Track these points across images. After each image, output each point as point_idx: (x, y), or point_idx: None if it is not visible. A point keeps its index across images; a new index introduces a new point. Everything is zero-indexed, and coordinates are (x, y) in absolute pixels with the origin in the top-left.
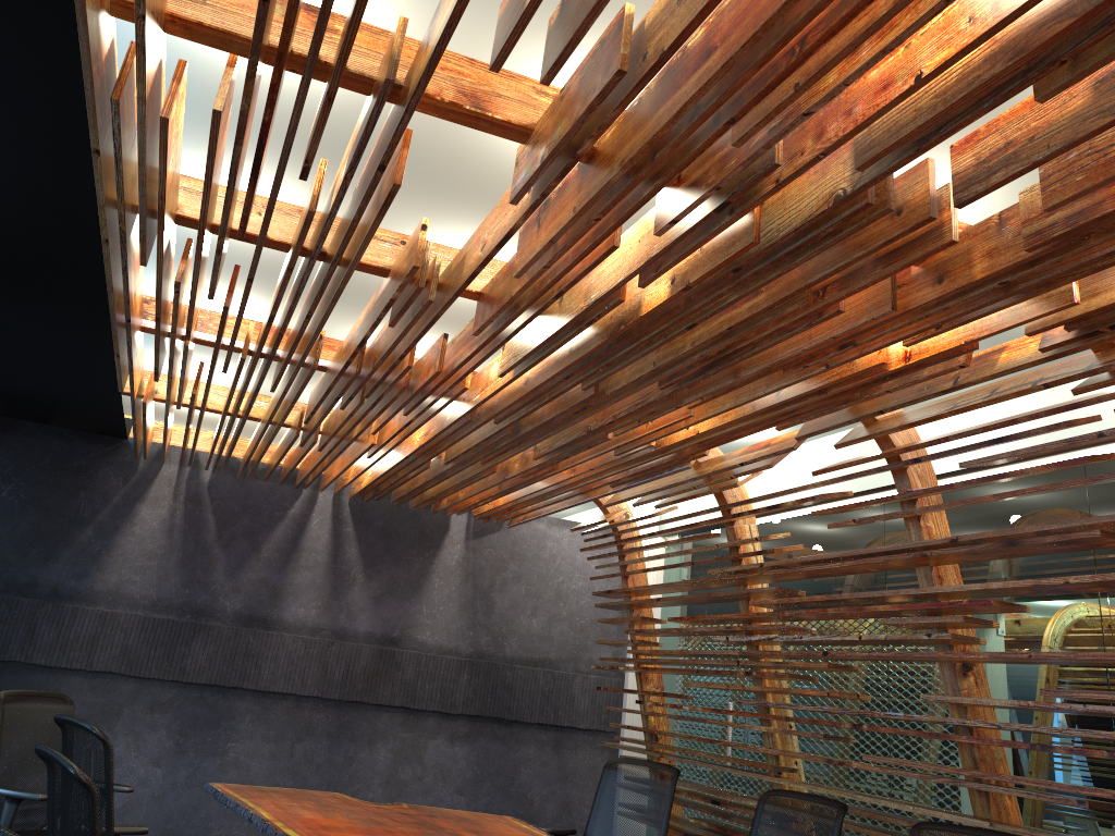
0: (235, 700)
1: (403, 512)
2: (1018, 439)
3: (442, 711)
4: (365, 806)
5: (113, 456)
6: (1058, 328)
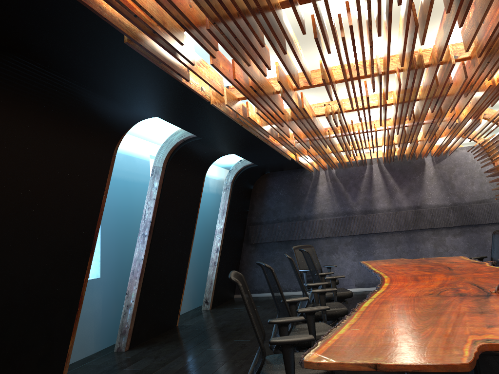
0: (371, 237)
1: (405, 162)
2: None
3: (446, 226)
4: (407, 260)
5: (304, 174)
6: None
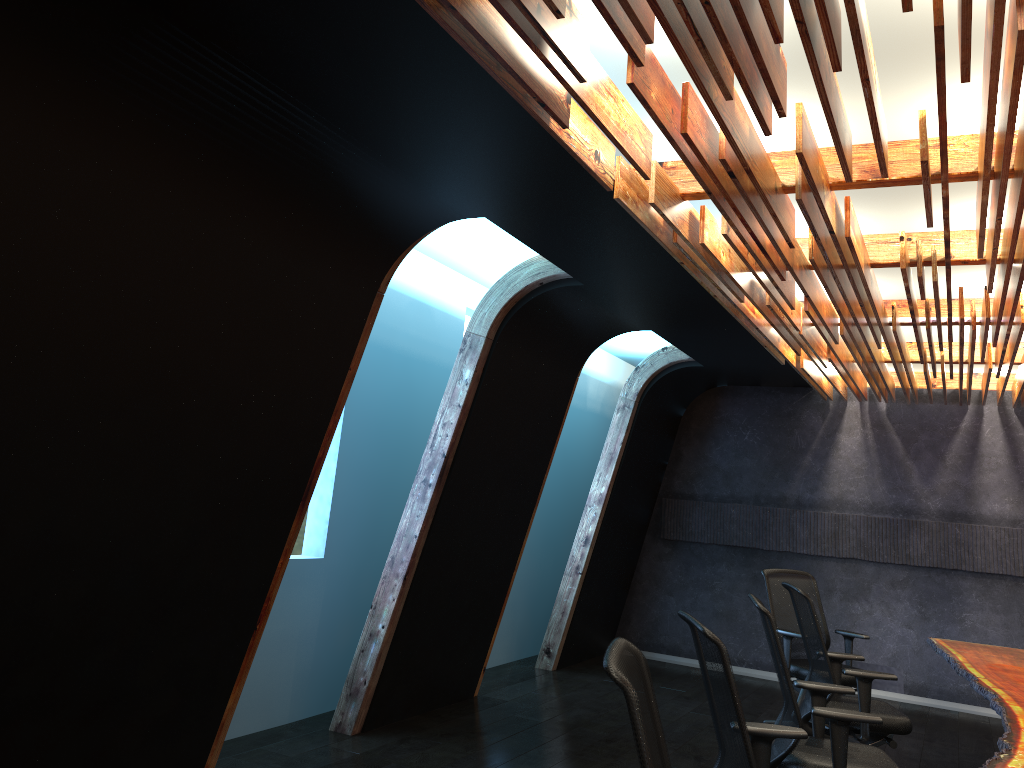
0: (958, 579)
1: None
2: None
3: None
4: None
5: (809, 401)
6: None
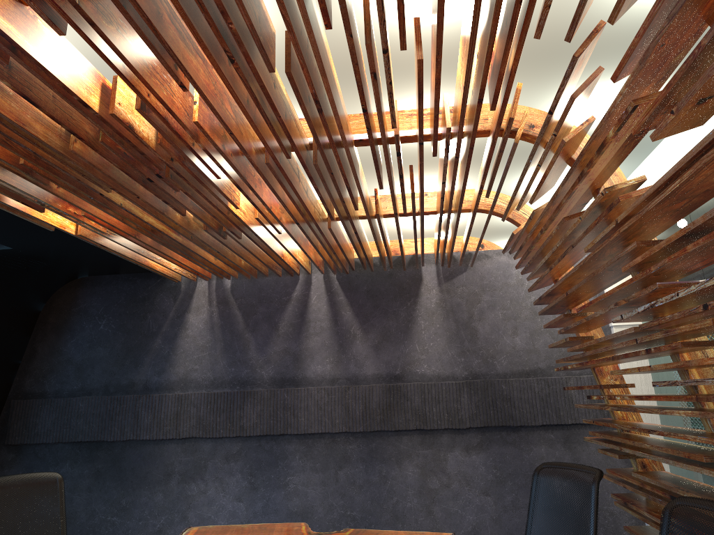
0: (285, 444)
1: (381, 274)
2: None
3: (452, 427)
4: None
5: (163, 285)
6: None
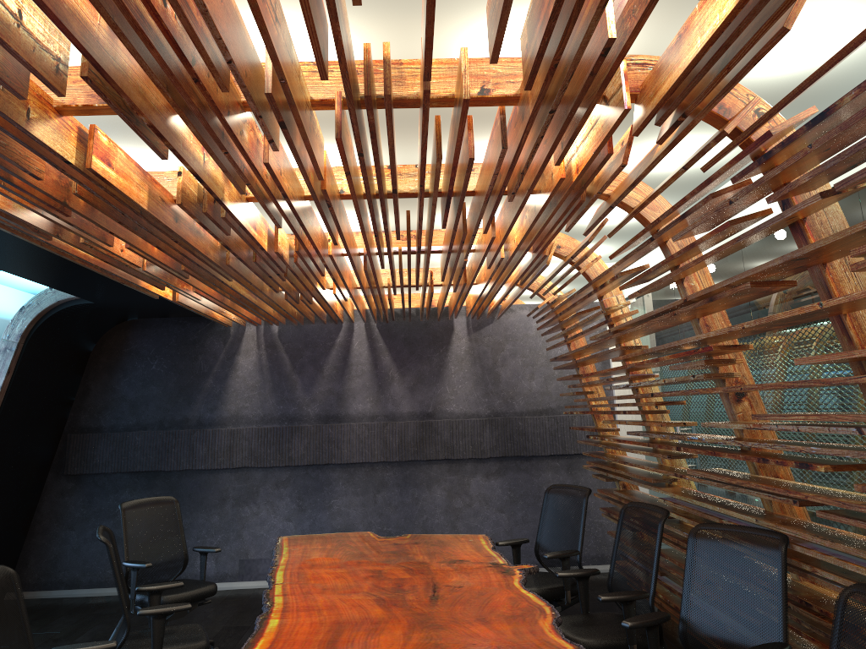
0: (329, 472)
1: (417, 324)
2: (694, 212)
3: (475, 457)
4: (374, 541)
5: (213, 329)
6: (667, 120)
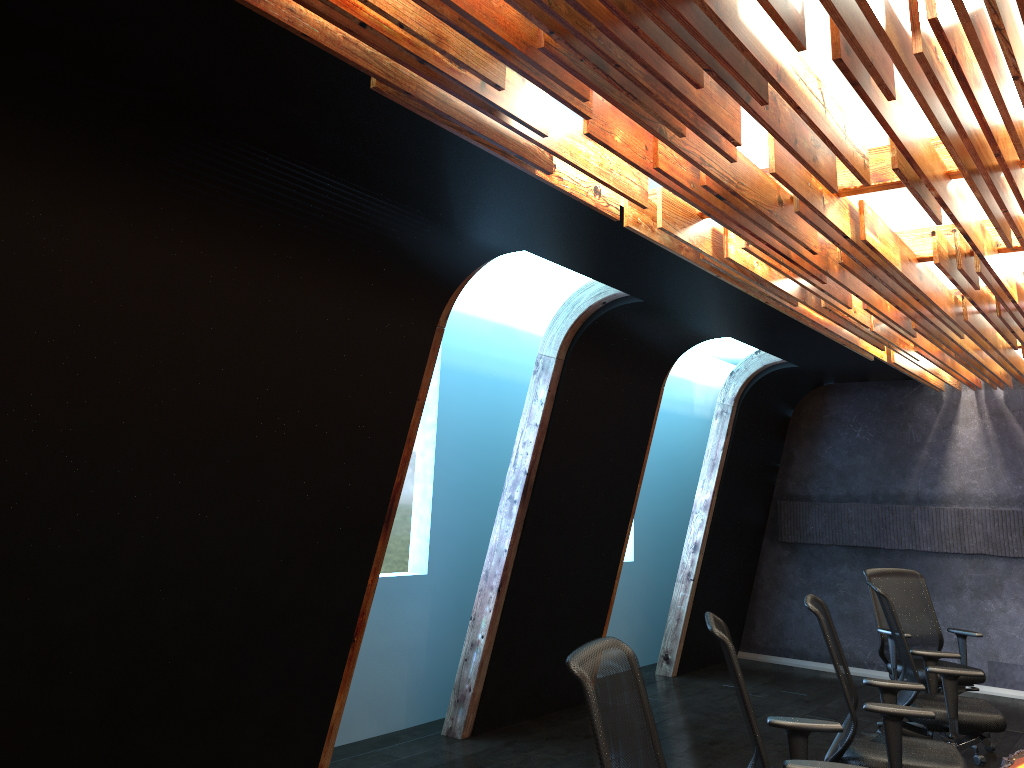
0: None
1: None
2: None
3: None
4: None
5: (921, 394)
6: None
